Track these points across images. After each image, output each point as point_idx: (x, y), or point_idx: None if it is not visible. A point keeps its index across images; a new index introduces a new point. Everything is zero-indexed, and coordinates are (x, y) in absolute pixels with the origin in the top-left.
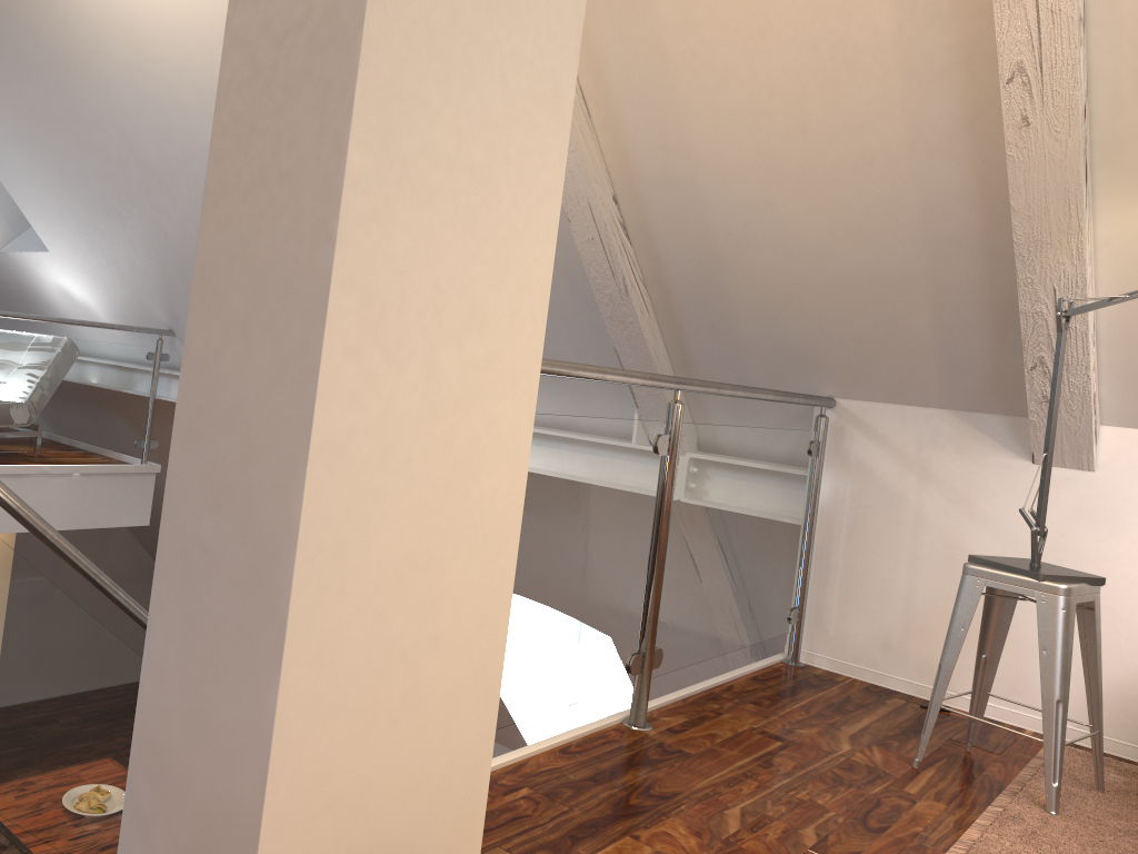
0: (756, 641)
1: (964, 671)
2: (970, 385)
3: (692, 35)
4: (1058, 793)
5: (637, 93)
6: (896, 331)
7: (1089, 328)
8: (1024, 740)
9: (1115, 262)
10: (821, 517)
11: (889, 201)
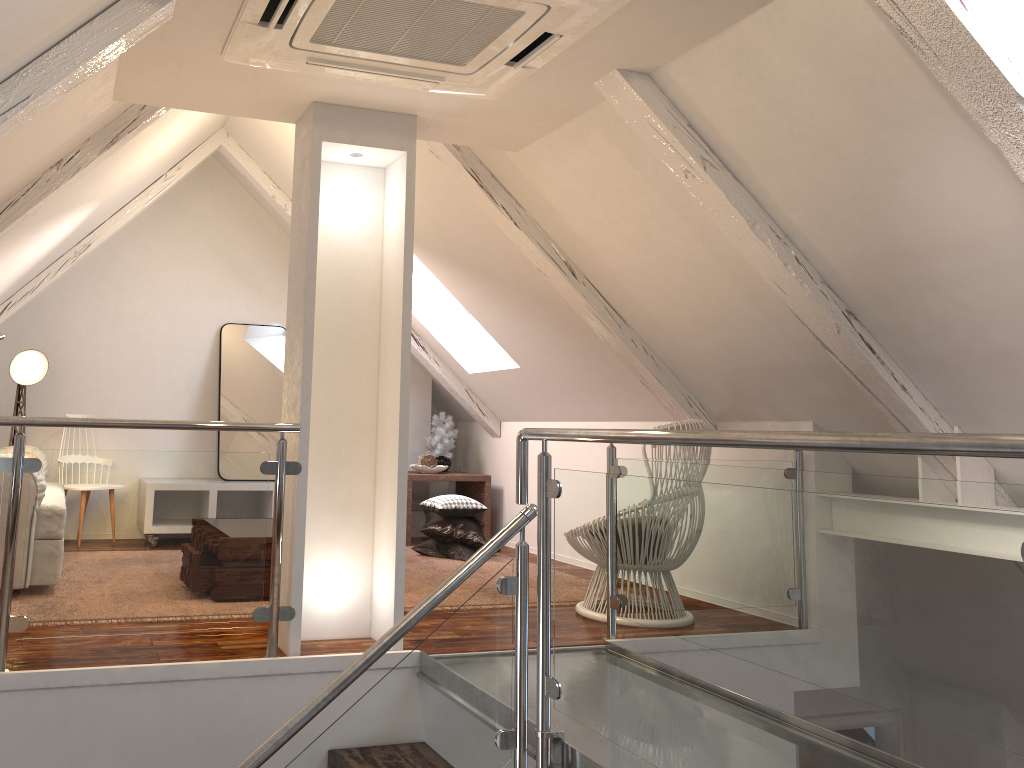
0: None
1: None
2: None
3: (1, 145)
4: None
5: None
6: None
7: None
8: None
9: None
10: None
11: None
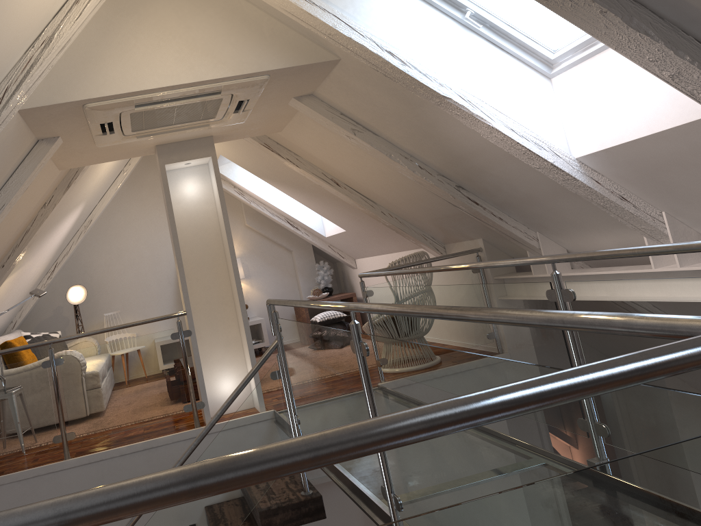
0: None
1: None
2: None
3: (6, 217)
4: None
5: None
6: None
7: None
8: None
9: None
10: None
11: None
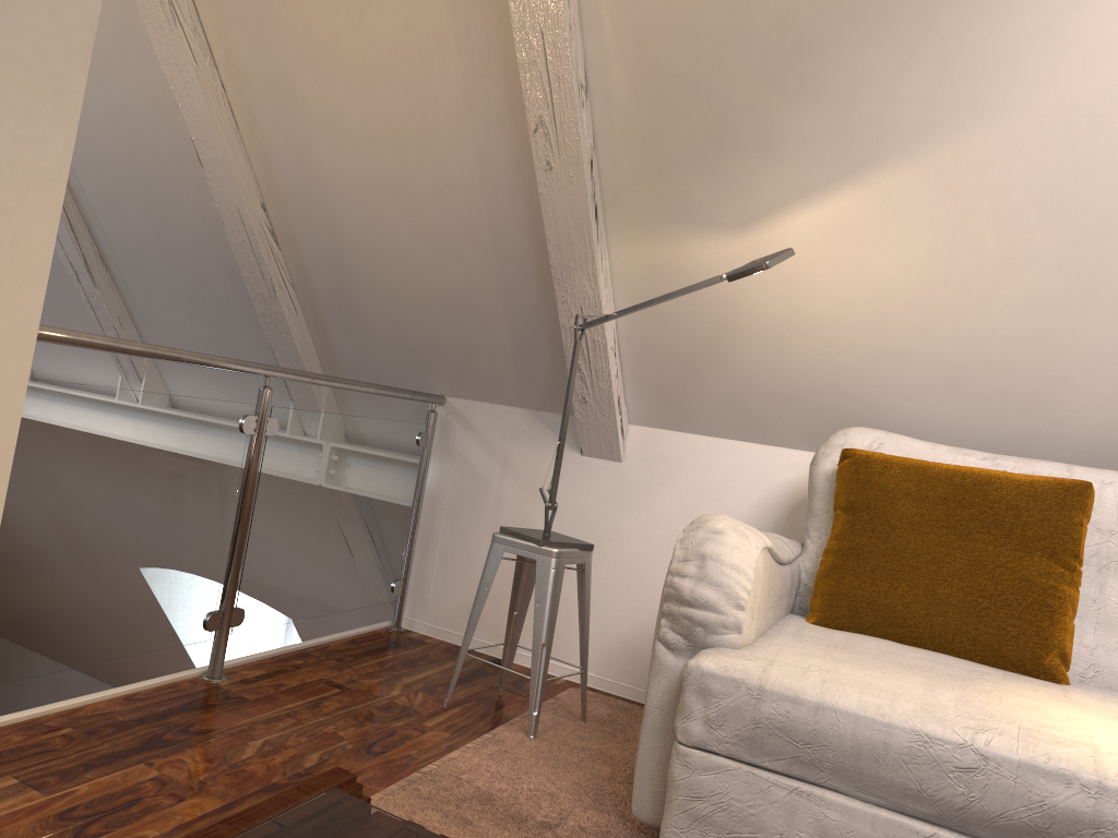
0: (354, 607)
1: (522, 631)
2: (540, 387)
3: (314, 64)
4: (537, 720)
5: (274, 112)
6: (484, 339)
7: (608, 341)
8: (554, 685)
9: (625, 289)
10: (428, 500)
11: (470, 226)
